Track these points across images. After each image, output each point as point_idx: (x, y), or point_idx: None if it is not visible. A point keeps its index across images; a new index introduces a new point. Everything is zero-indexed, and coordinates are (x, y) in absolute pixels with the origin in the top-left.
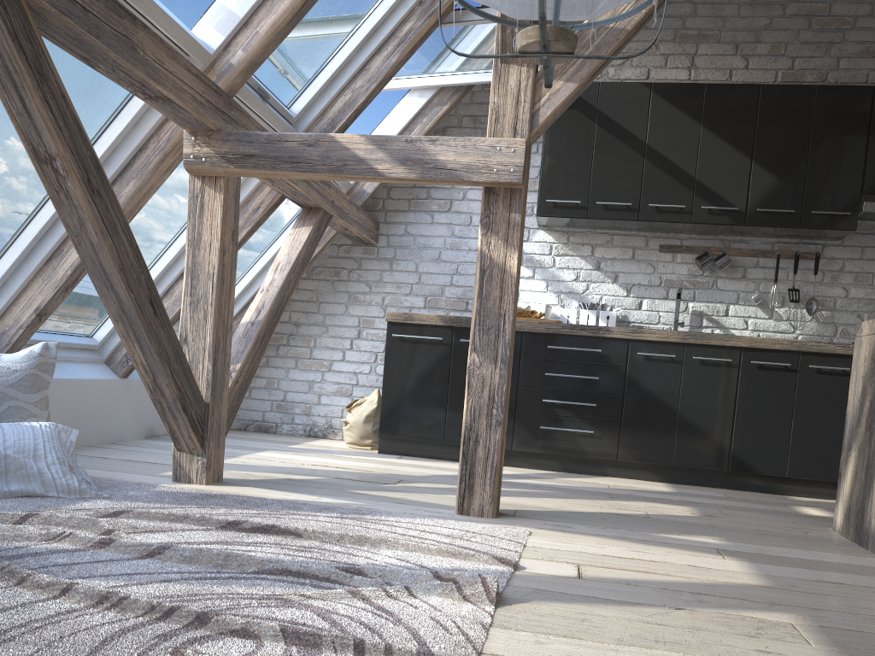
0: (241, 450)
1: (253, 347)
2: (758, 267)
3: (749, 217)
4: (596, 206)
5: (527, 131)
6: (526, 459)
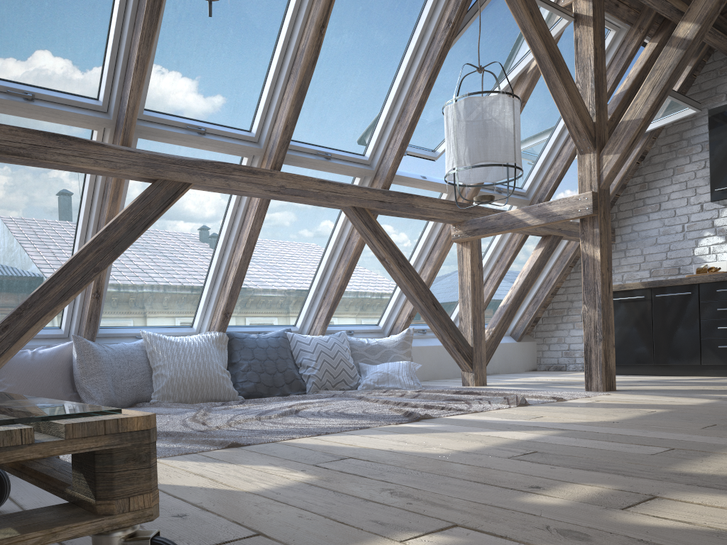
0: (523, 377)
1: (502, 318)
2: None
3: None
4: None
5: (597, 185)
6: (714, 370)
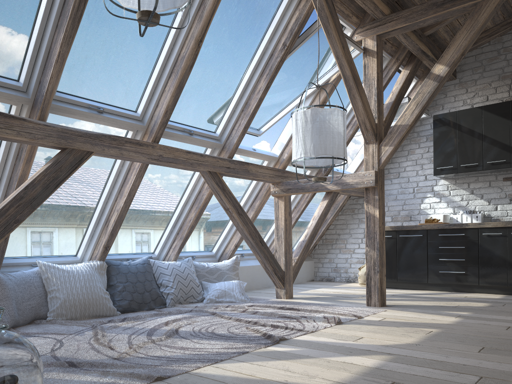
0: (311, 288)
1: (302, 250)
2: None
3: None
4: (461, 167)
5: (377, 166)
6: (435, 287)
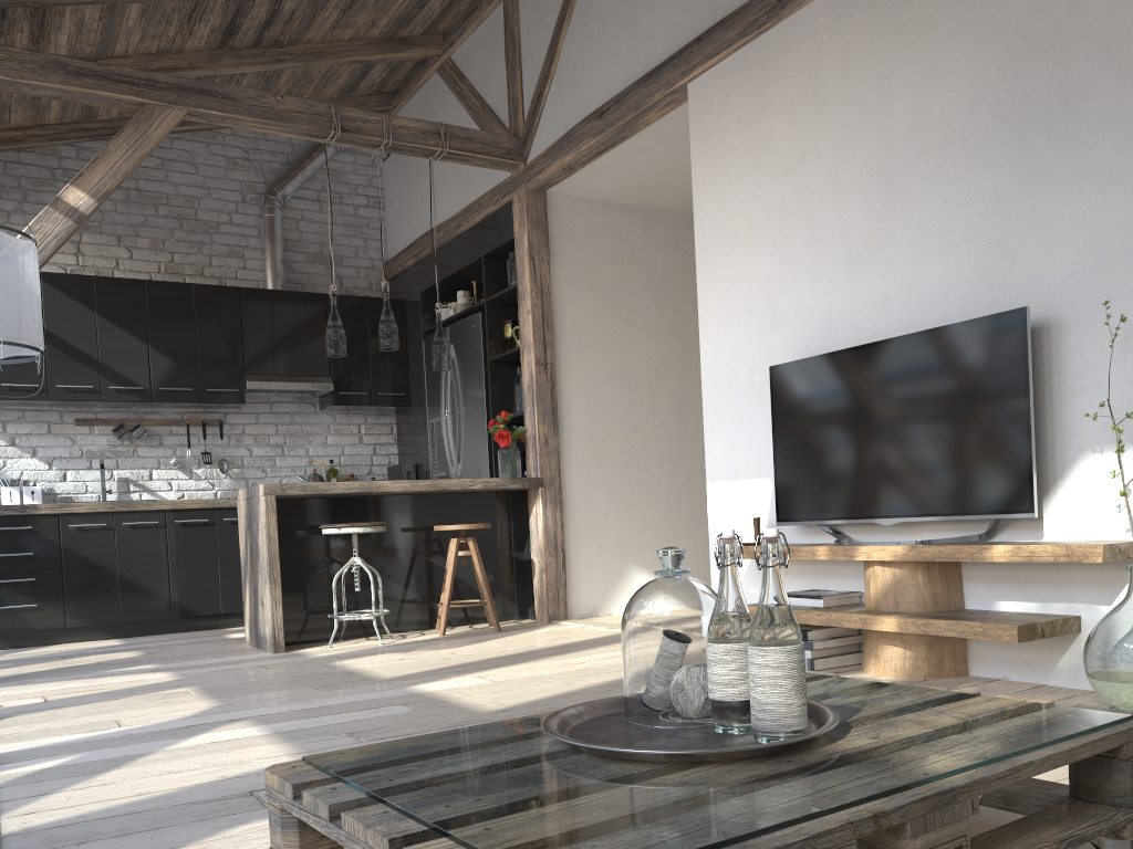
0: None
1: None
2: (172, 435)
3: (155, 395)
4: (1, 387)
5: None
6: None
